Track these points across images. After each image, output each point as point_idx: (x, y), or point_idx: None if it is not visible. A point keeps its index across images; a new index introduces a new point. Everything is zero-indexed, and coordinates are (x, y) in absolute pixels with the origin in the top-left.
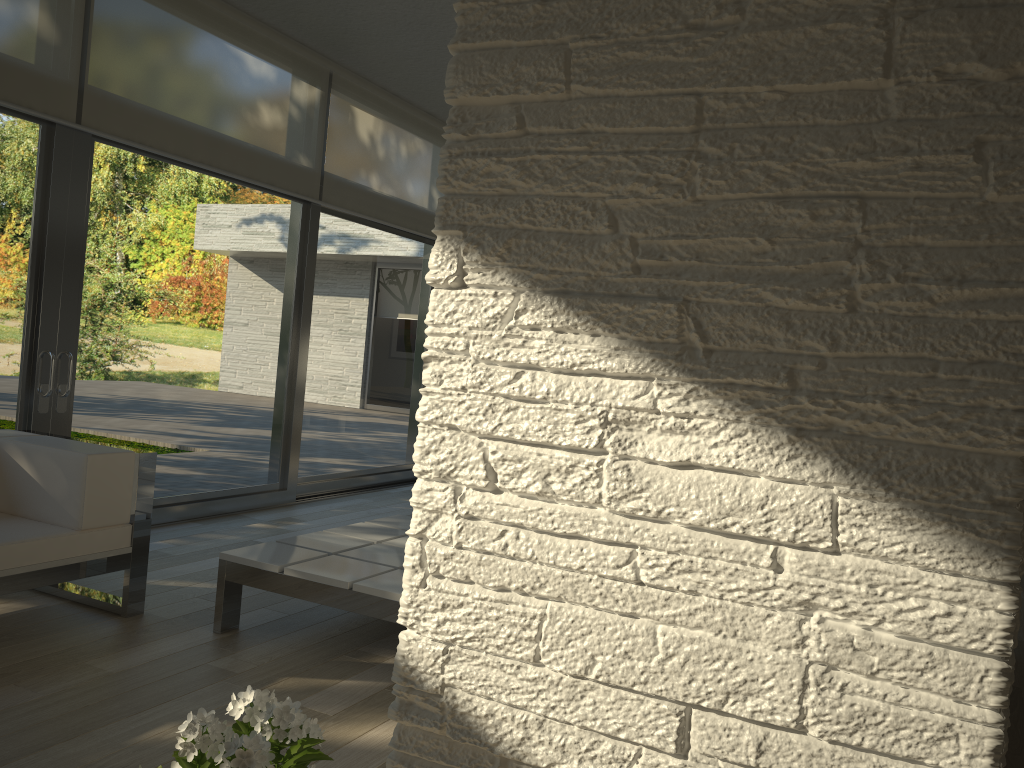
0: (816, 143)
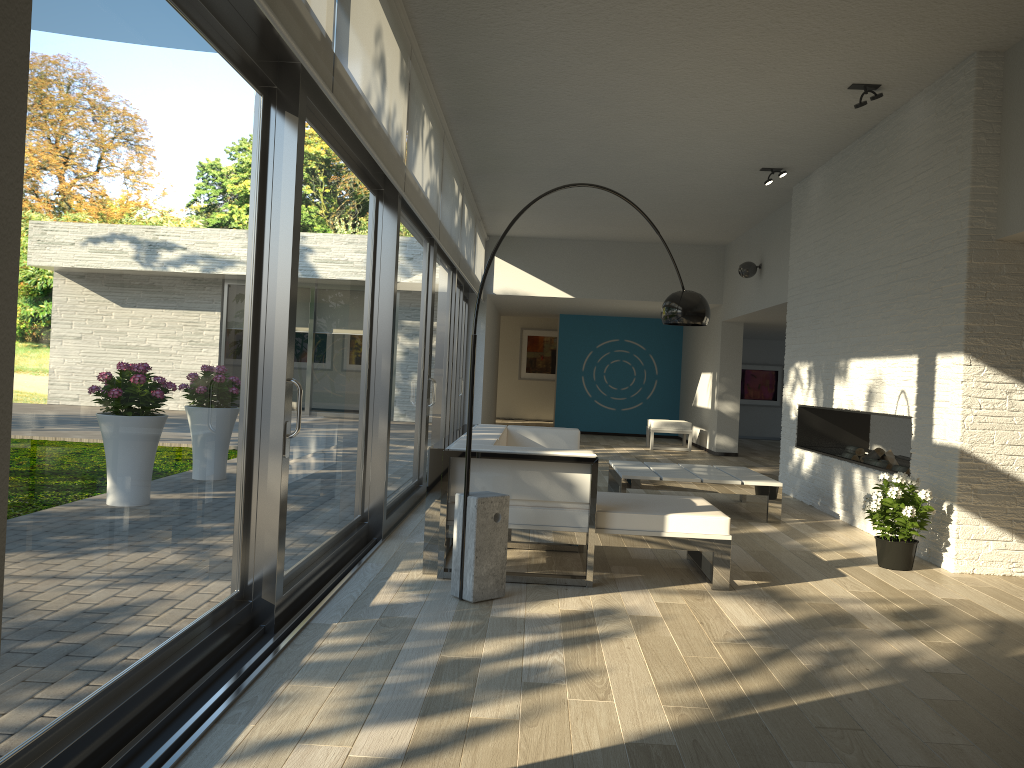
0: None
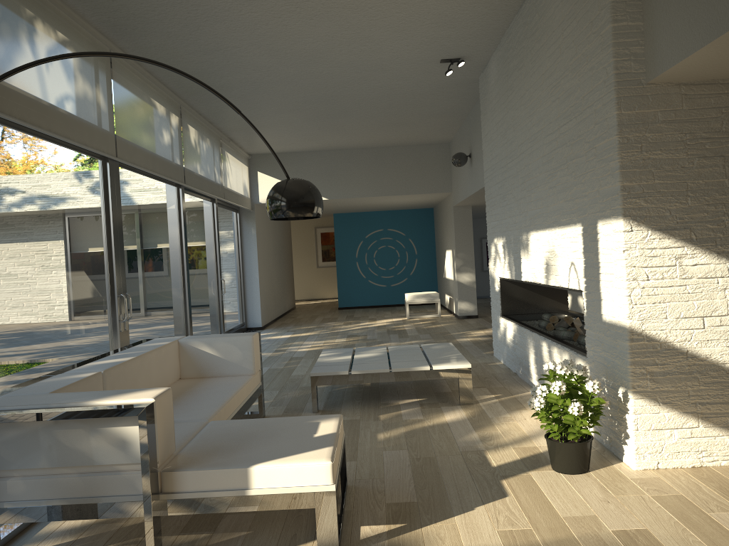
0: (713, 192)
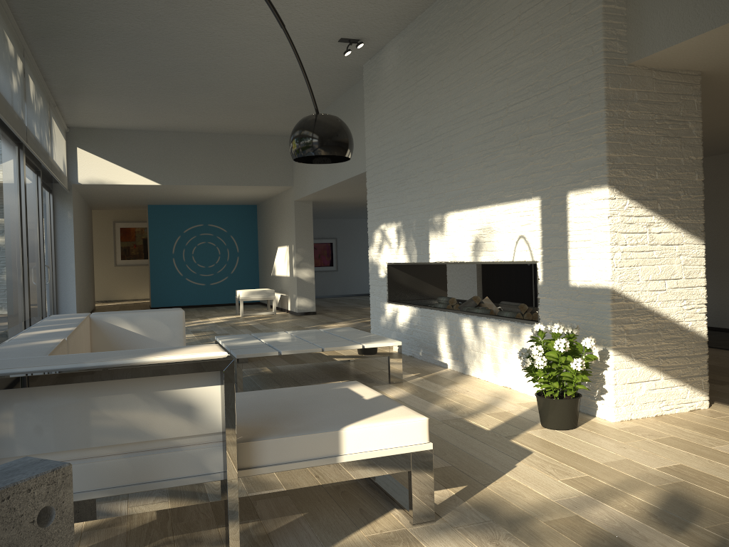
0: (673, 169)
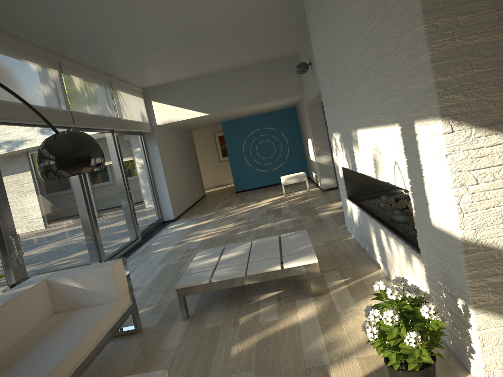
0: None
